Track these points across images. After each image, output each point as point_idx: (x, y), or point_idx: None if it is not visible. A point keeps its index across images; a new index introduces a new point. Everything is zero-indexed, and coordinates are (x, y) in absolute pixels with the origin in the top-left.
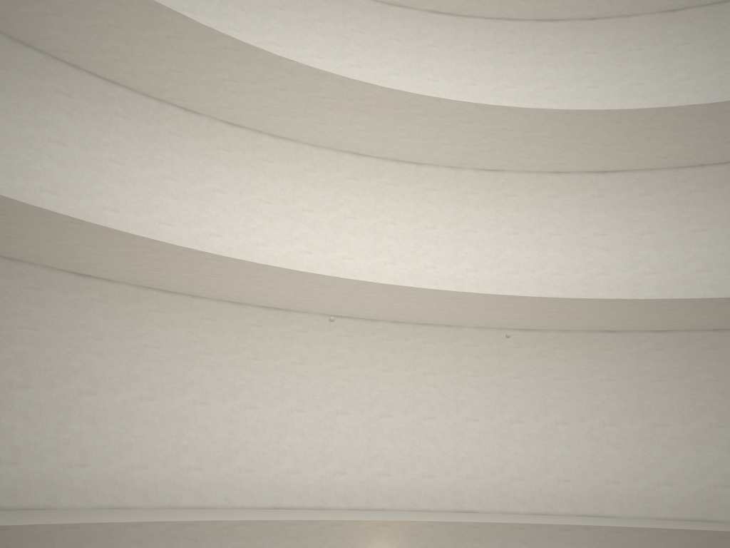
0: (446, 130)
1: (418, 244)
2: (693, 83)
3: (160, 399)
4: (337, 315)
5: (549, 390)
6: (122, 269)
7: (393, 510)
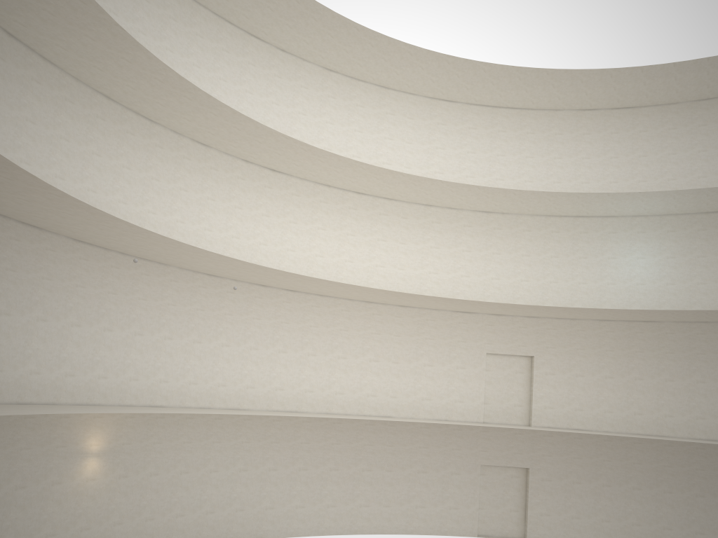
0: (196, 113)
1: (145, 191)
2: (333, 128)
3: None
4: (80, 240)
5: (221, 321)
6: None
7: (107, 405)
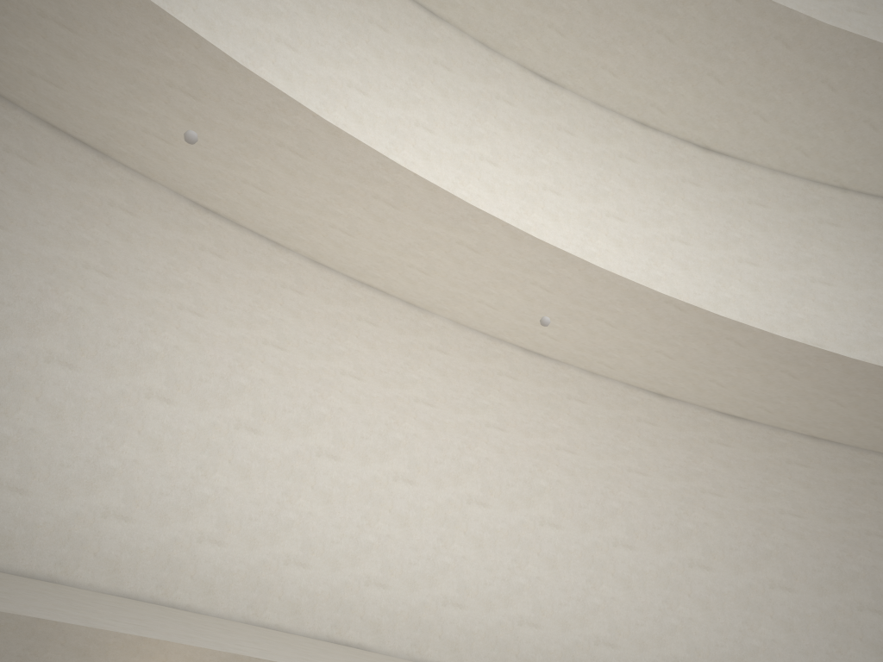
0: None
1: (395, 145)
2: None
3: None
4: (208, 208)
5: (545, 464)
6: None
7: (210, 615)
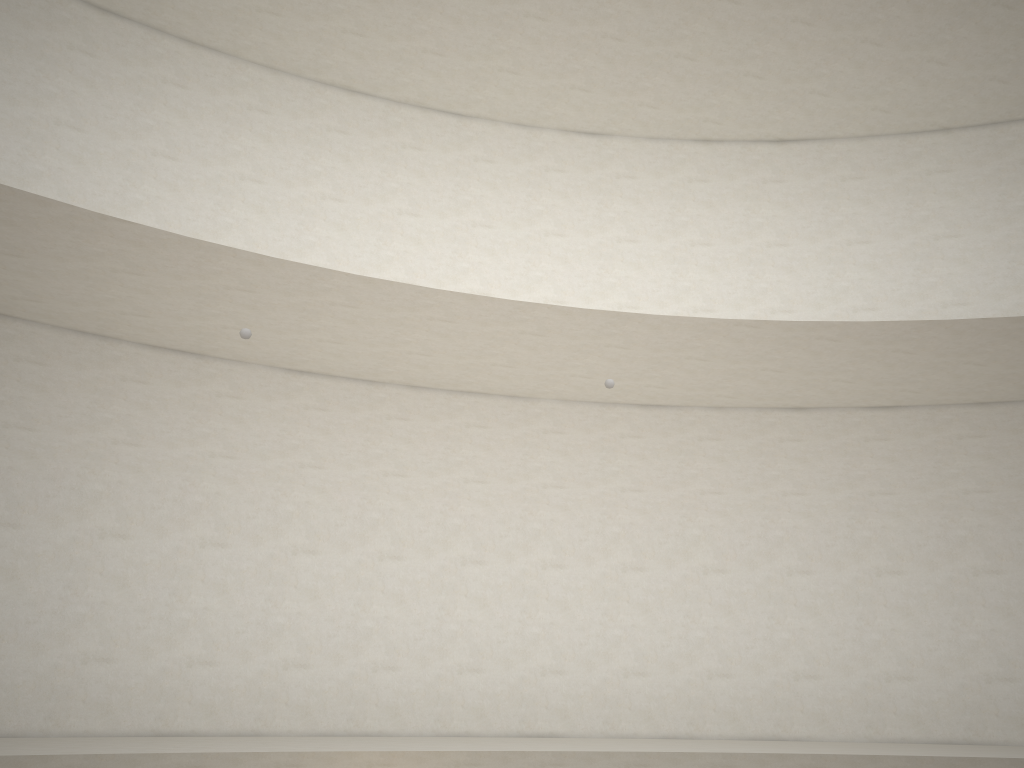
0: (504, 37)
1: (458, 252)
2: None
3: None
4: (302, 371)
5: (693, 513)
6: None
7: (402, 735)
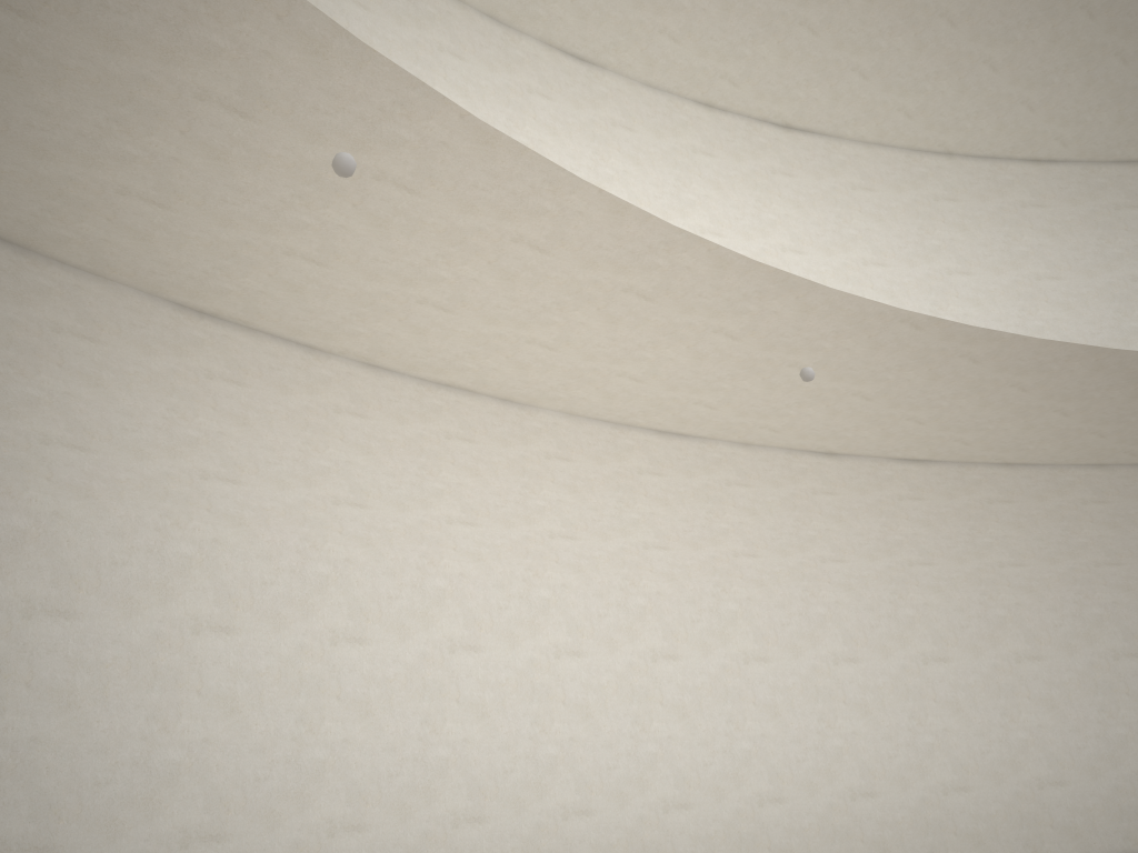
0: None
1: None
2: None
3: None
4: (203, 311)
5: (727, 581)
6: None
7: None
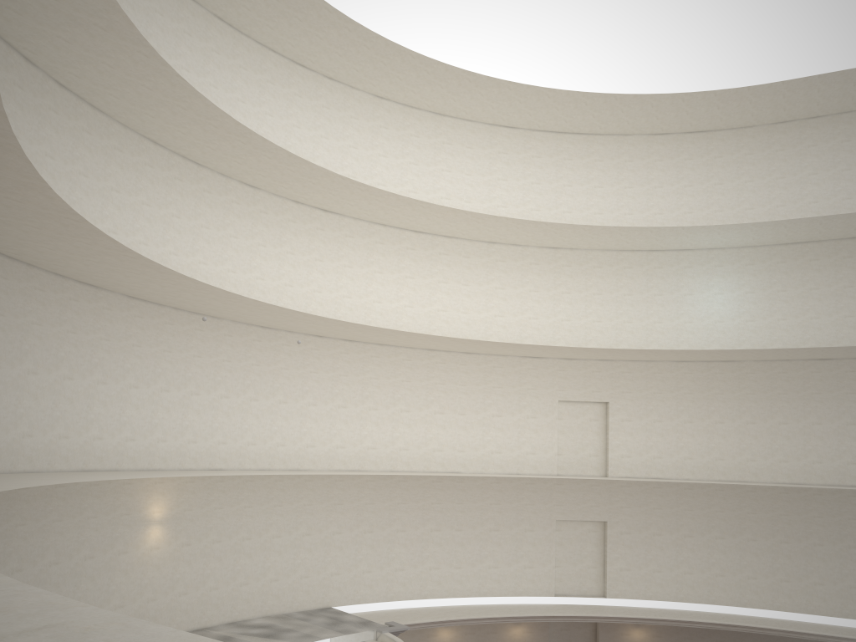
0: (248, 156)
1: (195, 240)
2: (386, 161)
3: (3, 367)
4: (134, 297)
5: (277, 377)
6: (15, 240)
7: (167, 470)
